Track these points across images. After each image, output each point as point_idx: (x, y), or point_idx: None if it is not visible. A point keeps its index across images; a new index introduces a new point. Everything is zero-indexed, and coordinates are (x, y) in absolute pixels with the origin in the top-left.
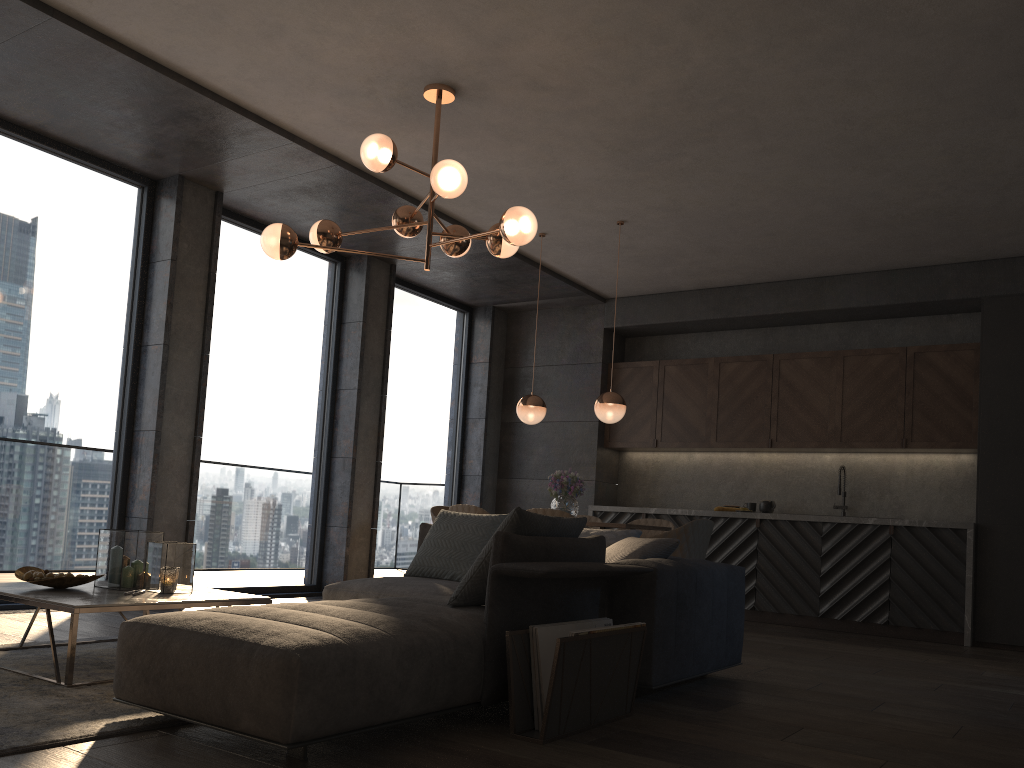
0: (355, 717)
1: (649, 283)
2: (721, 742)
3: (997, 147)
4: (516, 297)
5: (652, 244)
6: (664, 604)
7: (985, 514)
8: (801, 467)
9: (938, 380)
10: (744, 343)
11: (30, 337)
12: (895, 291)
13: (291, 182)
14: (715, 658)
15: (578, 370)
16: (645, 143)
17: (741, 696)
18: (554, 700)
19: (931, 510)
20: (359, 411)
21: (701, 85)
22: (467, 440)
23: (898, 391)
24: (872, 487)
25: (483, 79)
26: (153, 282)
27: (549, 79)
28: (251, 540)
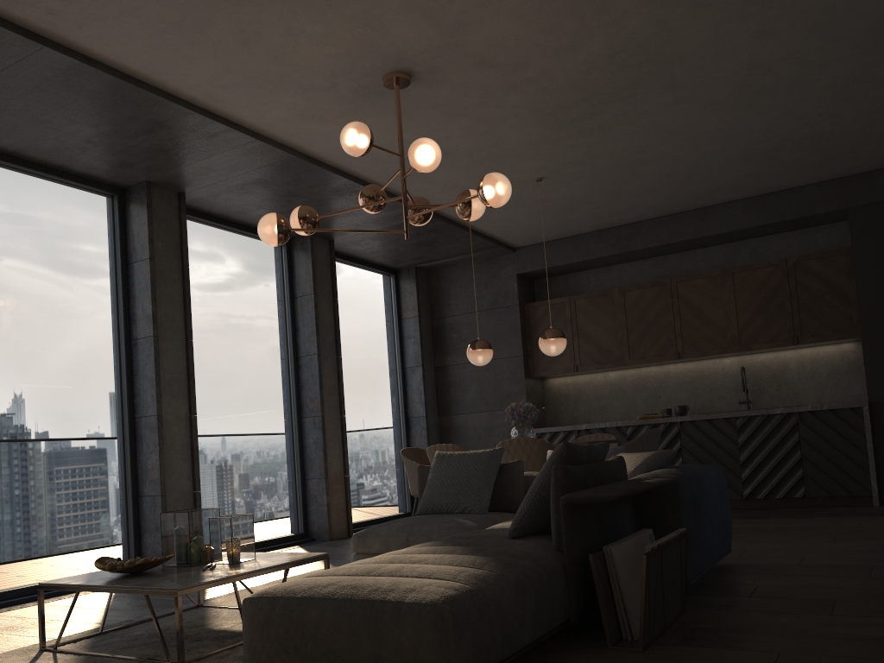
0: (495, 655)
1: (555, 230)
2: (785, 625)
3: (875, 76)
4: (437, 256)
5: (563, 195)
6: (687, 509)
7: (875, 392)
8: (705, 372)
9: (817, 283)
10: (640, 272)
11: (34, 345)
12: (771, 212)
13: (249, 176)
14: (719, 549)
15: (498, 313)
16: (573, 106)
17: (753, 579)
18: (645, 611)
19: (823, 394)
20: (321, 373)
21: (631, 48)
22: (408, 387)
23: (784, 297)
24: (769, 381)
25: (437, 63)
26: (134, 281)
27: (497, 57)
28: (245, 501)
